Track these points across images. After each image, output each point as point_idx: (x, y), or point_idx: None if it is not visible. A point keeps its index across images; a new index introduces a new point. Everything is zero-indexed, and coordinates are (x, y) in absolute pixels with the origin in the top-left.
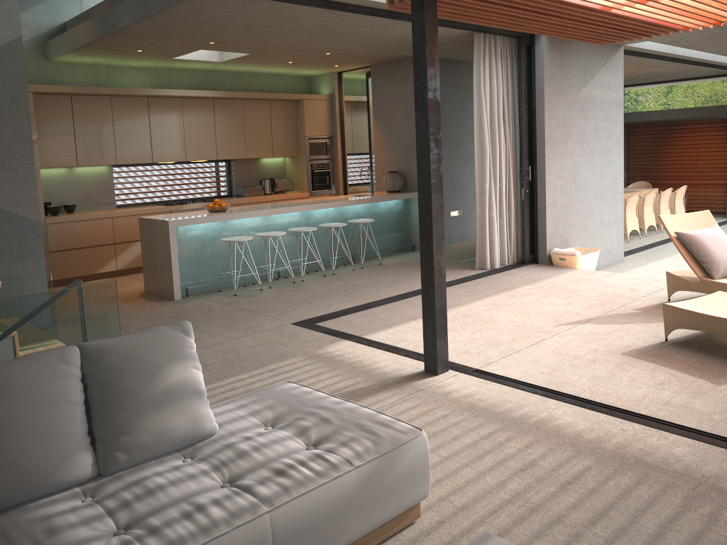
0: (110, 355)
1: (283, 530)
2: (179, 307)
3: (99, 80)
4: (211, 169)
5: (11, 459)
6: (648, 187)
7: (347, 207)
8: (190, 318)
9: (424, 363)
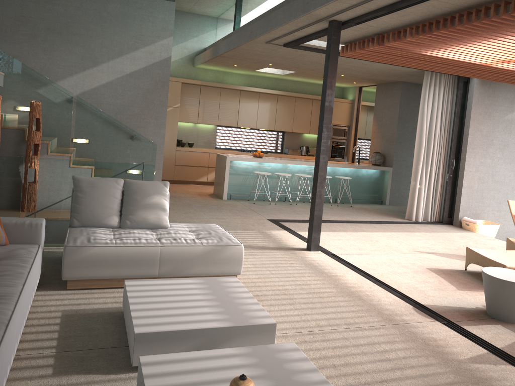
0: (133, 185)
1: (165, 255)
2: (222, 202)
3: (218, 79)
4: (272, 136)
5: (90, 209)
6: None
7: (338, 168)
8: (222, 207)
9: (306, 244)
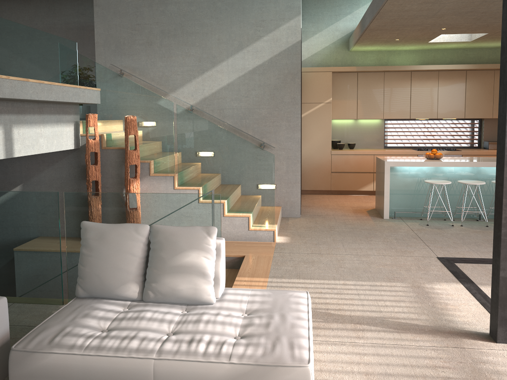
0: (160, 235)
1: (162, 376)
2: (379, 224)
3: (381, 61)
4: (463, 125)
5: (97, 273)
6: None
7: None
8: (375, 233)
9: (489, 327)
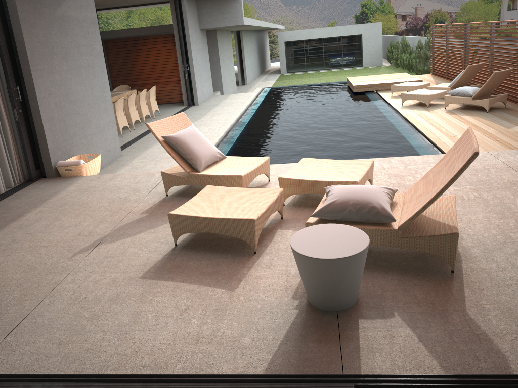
0: None
1: None
2: None
3: None
4: None
5: None
6: (129, 89)
7: None
8: None
9: None
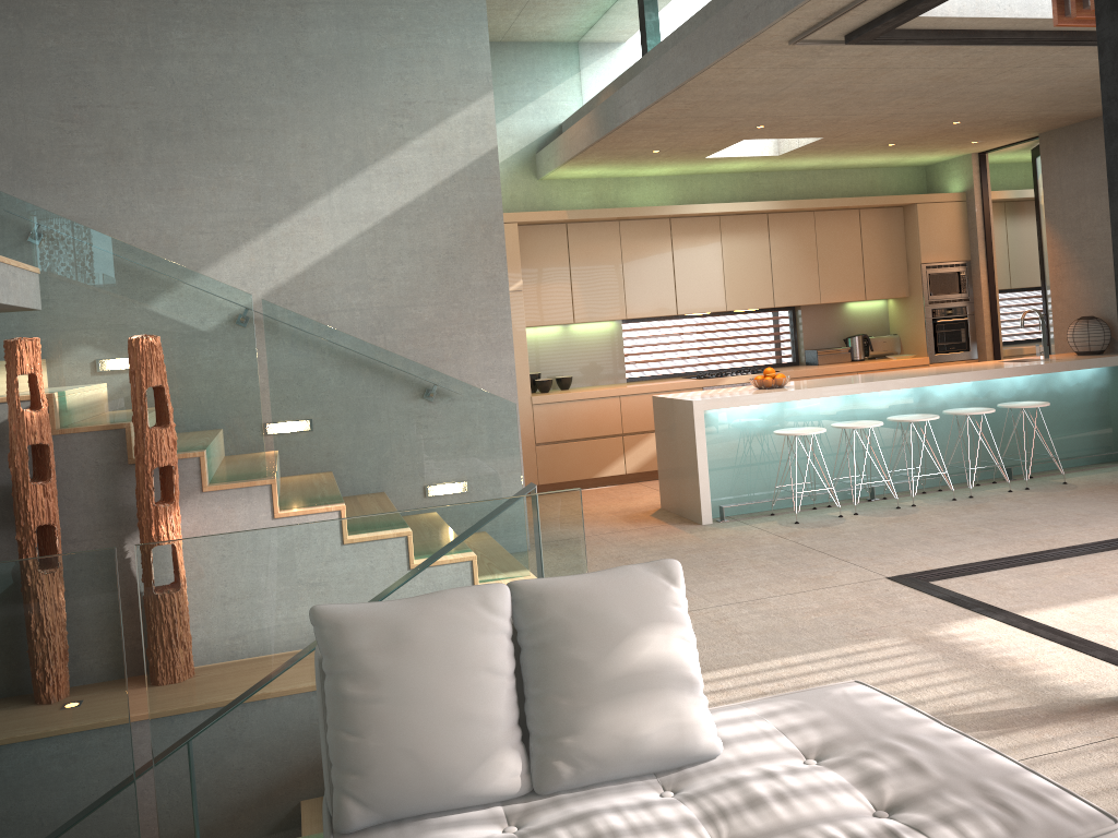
0: (552, 604)
1: None
2: (707, 536)
3: (604, 200)
4: (765, 323)
5: (407, 745)
6: None
7: (996, 381)
8: (722, 555)
9: None
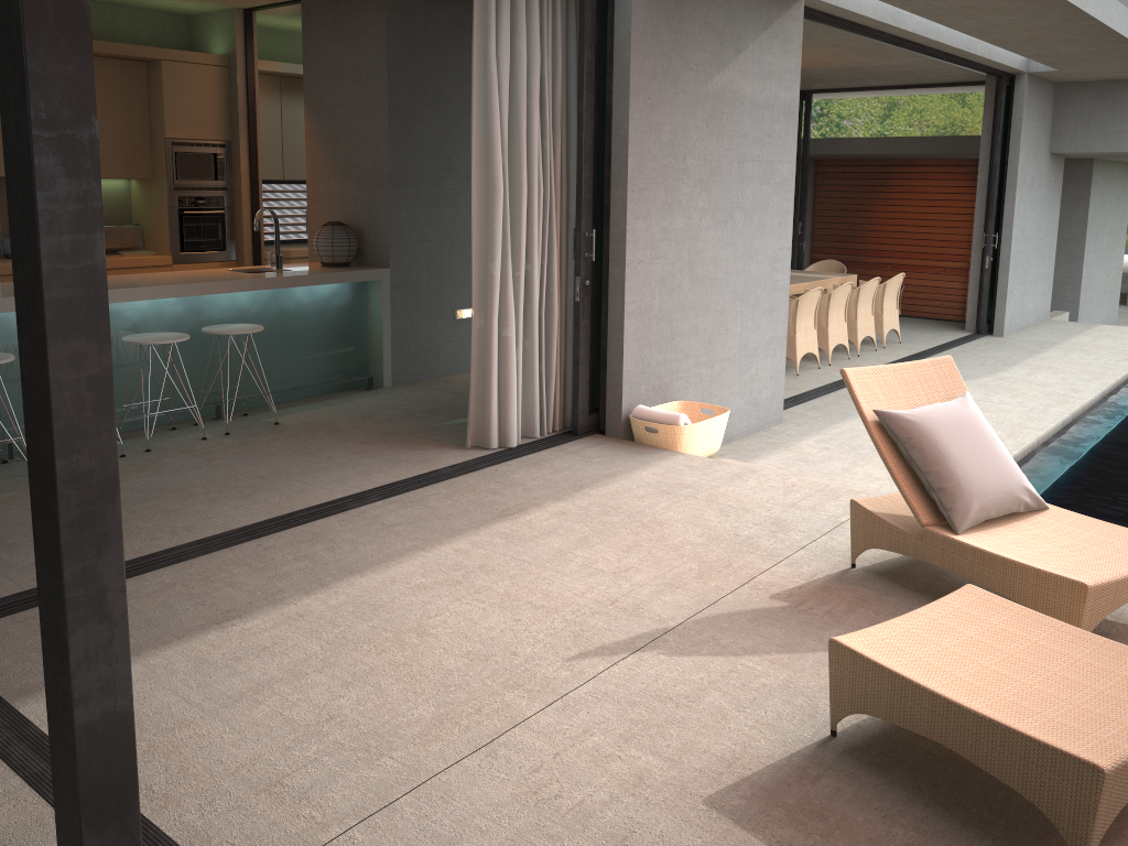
0: None
1: None
2: None
3: None
4: None
5: None
6: (841, 271)
7: (211, 297)
8: None
9: None
